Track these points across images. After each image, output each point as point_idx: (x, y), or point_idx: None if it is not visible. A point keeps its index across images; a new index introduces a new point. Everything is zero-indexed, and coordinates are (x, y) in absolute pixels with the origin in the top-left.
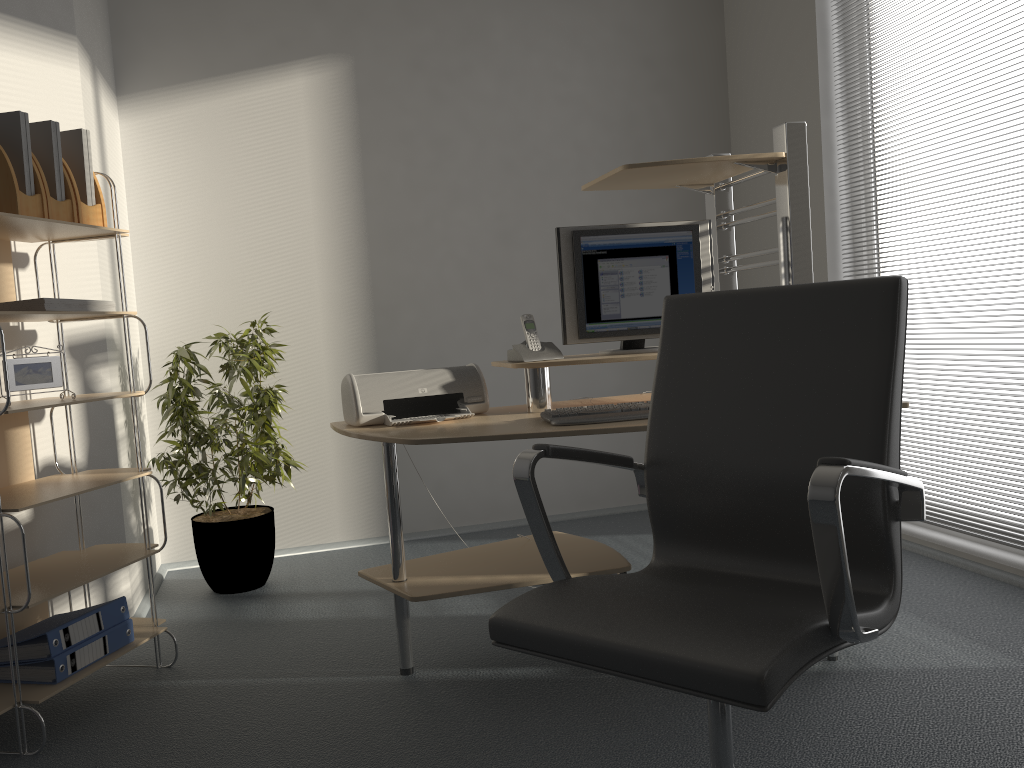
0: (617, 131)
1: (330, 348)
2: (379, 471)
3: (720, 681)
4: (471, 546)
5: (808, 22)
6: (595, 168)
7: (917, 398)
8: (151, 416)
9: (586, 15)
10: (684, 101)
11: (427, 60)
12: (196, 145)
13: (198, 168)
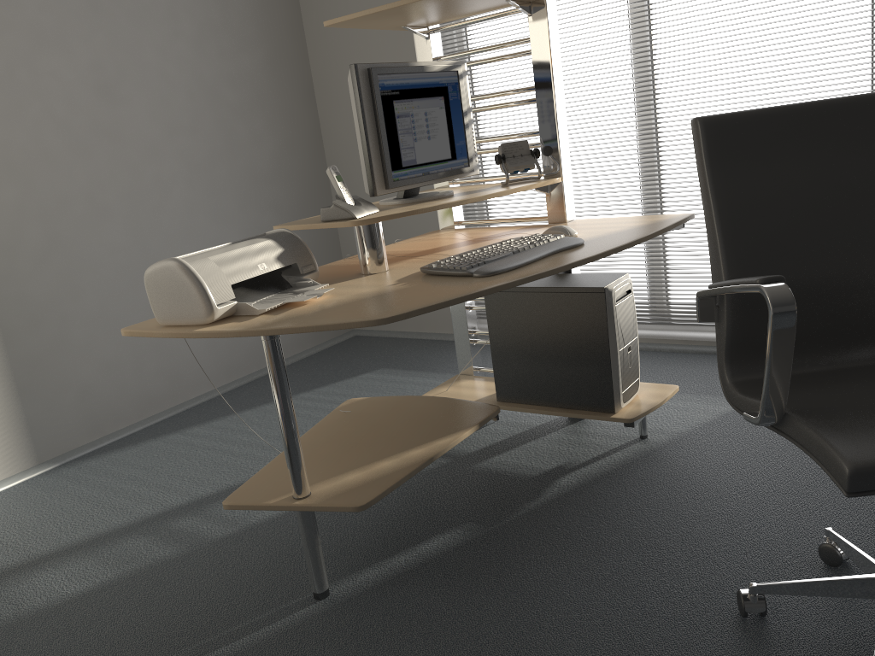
0: None
1: None
2: (9, 392)
3: None
4: (157, 447)
5: None
6: (186, 15)
7: (538, 222)
8: None
9: None
10: None
11: None
12: None
13: None
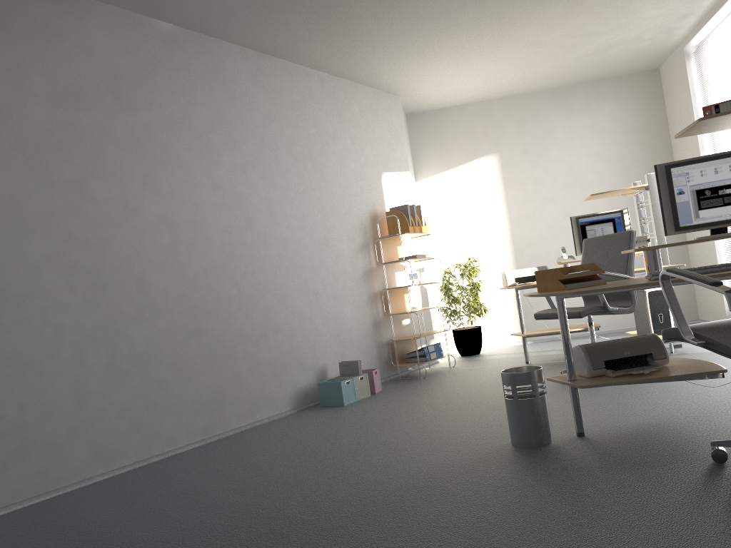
0: (616, 164)
1: (498, 266)
2: None
3: (573, 314)
4: (560, 342)
5: (691, 112)
6: (606, 181)
7: None
8: (433, 296)
9: (597, 118)
10: (648, 145)
11: (529, 149)
12: (443, 195)
13: (444, 204)
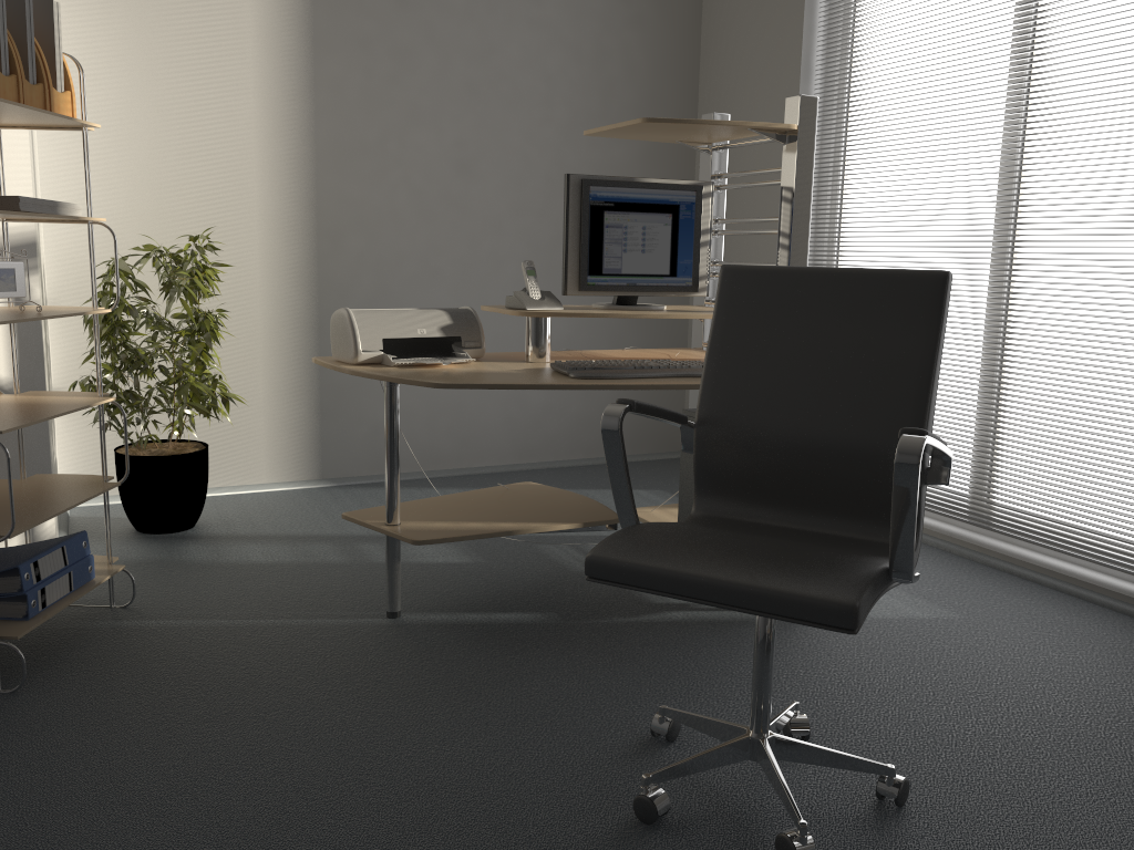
0: (588, 65)
1: (266, 271)
2: (312, 410)
3: (817, 610)
4: (412, 494)
5: None
6: (562, 103)
7: None
8: (55, 332)
9: None
10: (657, 42)
11: None
12: (121, 20)
13: (122, 48)
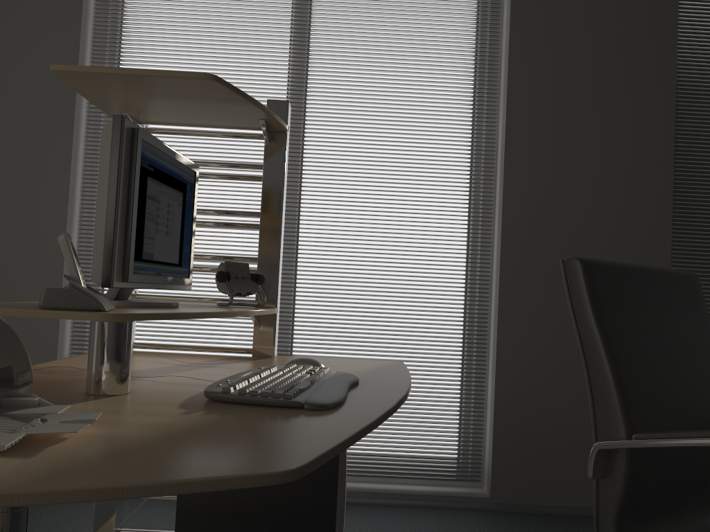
0: None
1: None
2: None
3: None
4: None
5: None
6: None
7: None
8: None
9: None
10: None
11: None
12: None
13: None
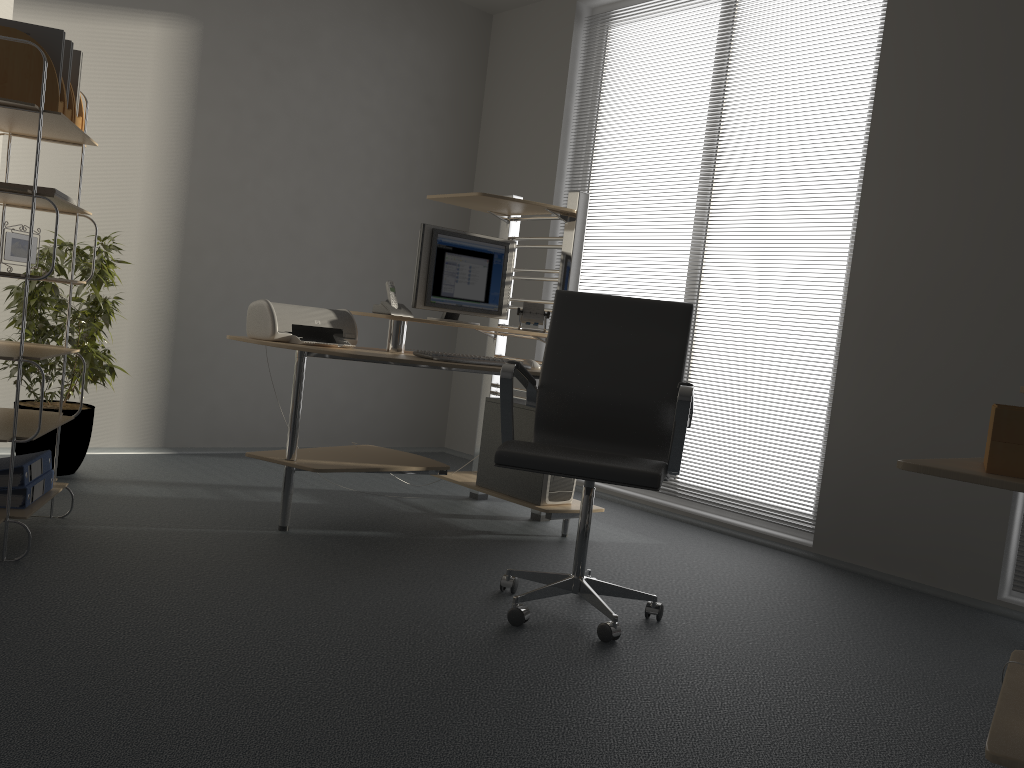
0: (399, 147)
1: (139, 273)
2: (163, 389)
3: (638, 477)
4: (245, 462)
5: (557, 112)
6: (378, 172)
7: None
8: None
9: (392, 49)
10: (449, 137)
11: (265, 46)
12: None
13: None
